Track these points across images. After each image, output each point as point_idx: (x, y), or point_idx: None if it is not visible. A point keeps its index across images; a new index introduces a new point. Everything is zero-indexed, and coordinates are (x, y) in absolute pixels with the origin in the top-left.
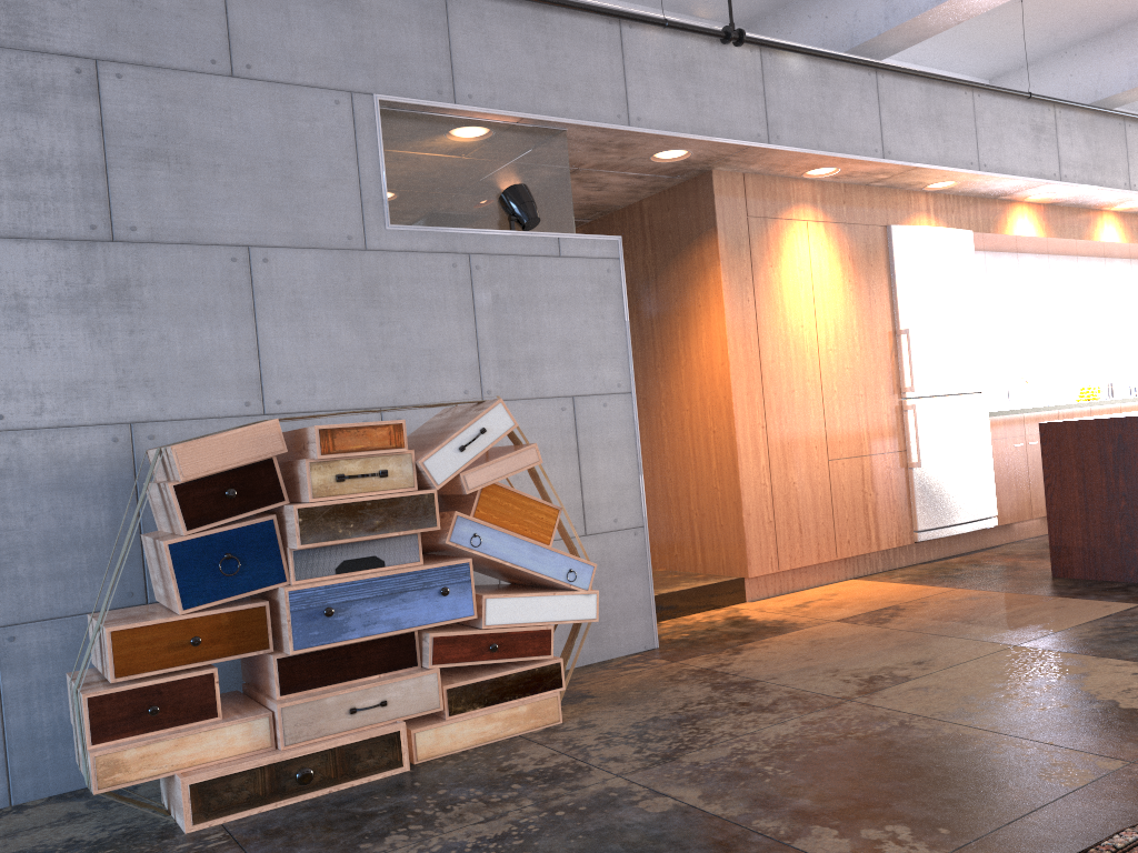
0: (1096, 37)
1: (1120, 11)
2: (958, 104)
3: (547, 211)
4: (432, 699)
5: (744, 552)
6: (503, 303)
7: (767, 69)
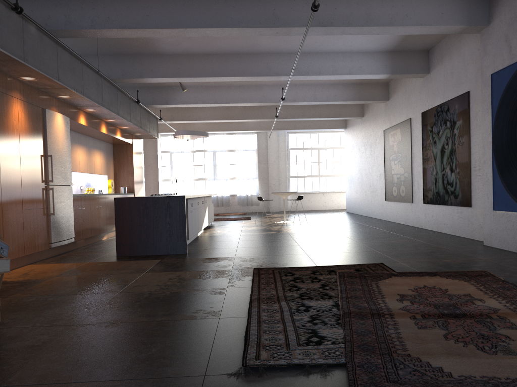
0: (110, 55)
1: (123, 50)
2: (78, 67)
3: None
4: None
5: None
6: None
7: (24, 28)
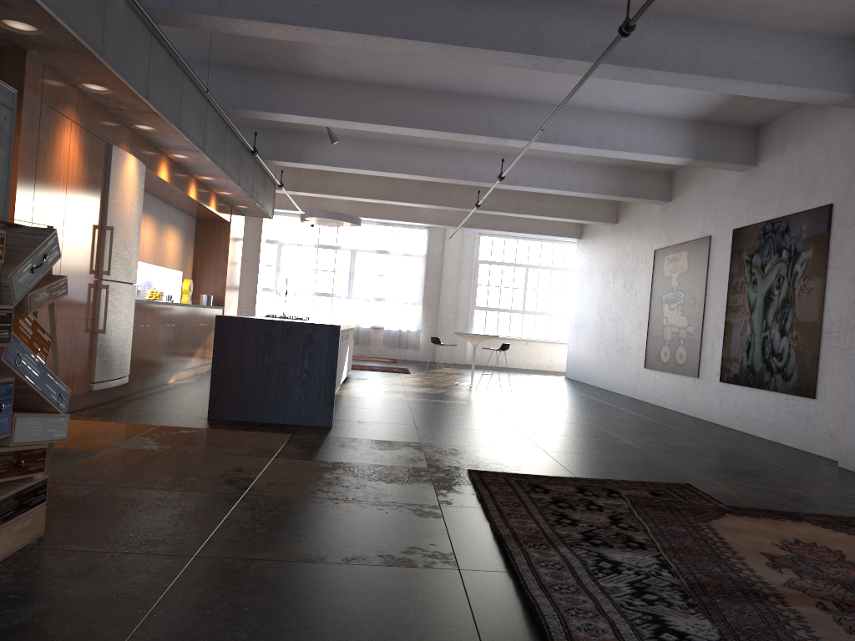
0: (223, 66)
1: (249, 60)
2: (178, 79)
3: None
4: None
5: None
6: None
7: None
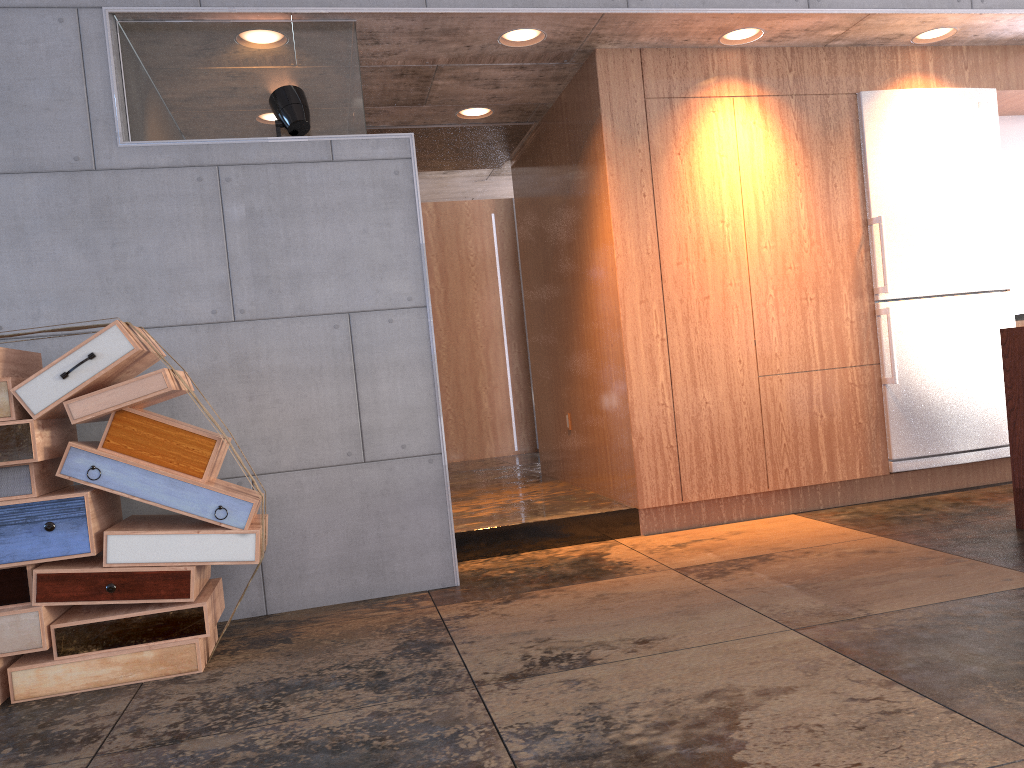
0: None
1: None
2: None
3: (330, 113)
4: (33, 638)
5: (635, 480)
6: (260, 216)
7: None
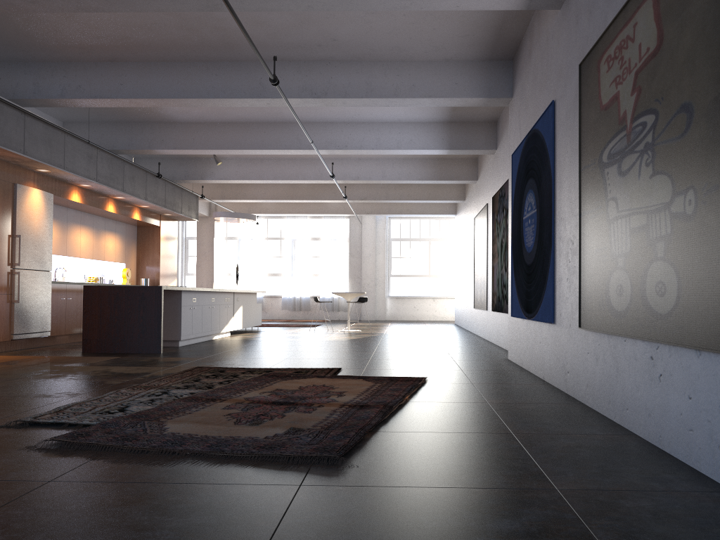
0: (116, 122)
1: (128, 117)
2: (58, 138)
3: None
4: None
5: None
6: None
7: None
